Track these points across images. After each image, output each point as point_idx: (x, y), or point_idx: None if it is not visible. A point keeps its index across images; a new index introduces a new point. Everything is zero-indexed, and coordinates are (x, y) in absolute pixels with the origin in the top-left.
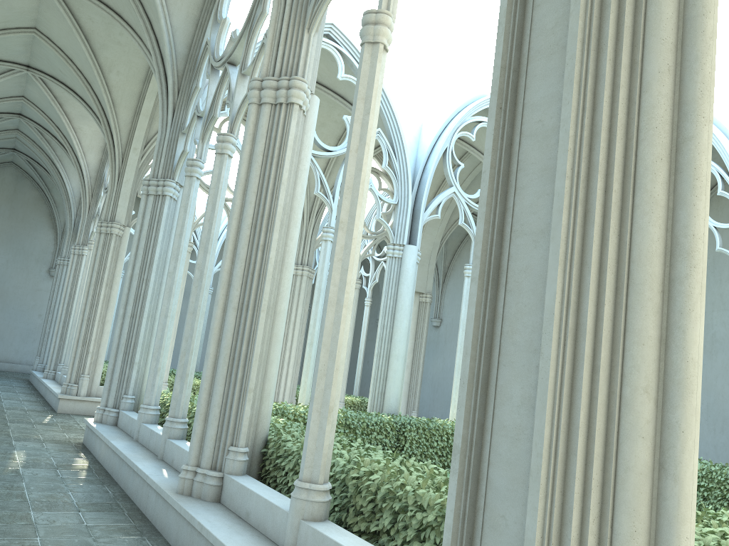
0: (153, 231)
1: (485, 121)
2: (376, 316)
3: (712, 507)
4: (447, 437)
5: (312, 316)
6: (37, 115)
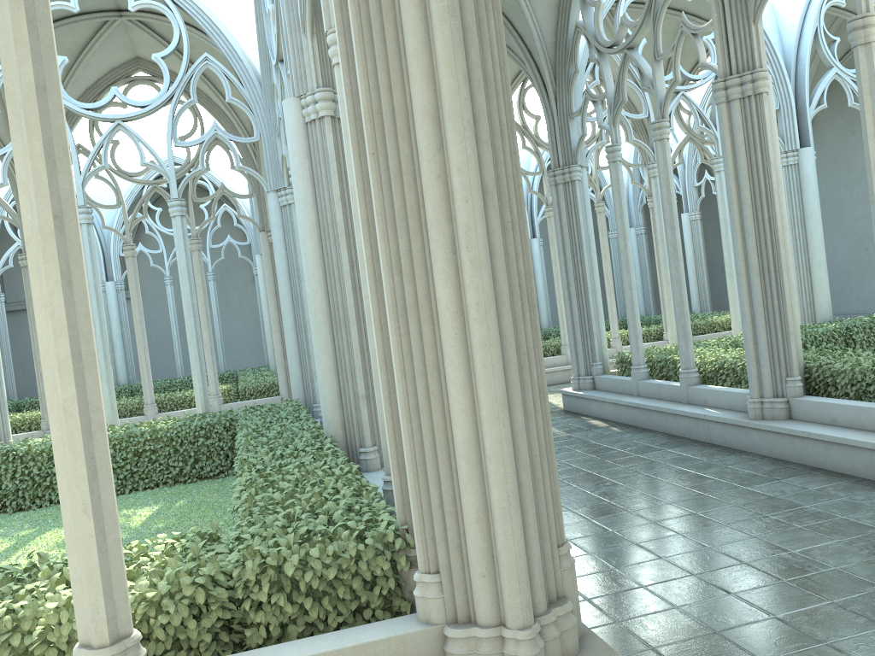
0: (572, 216)
1: None
2: (718, 216)
3: None
4: None
5: (725, 249)
6: None
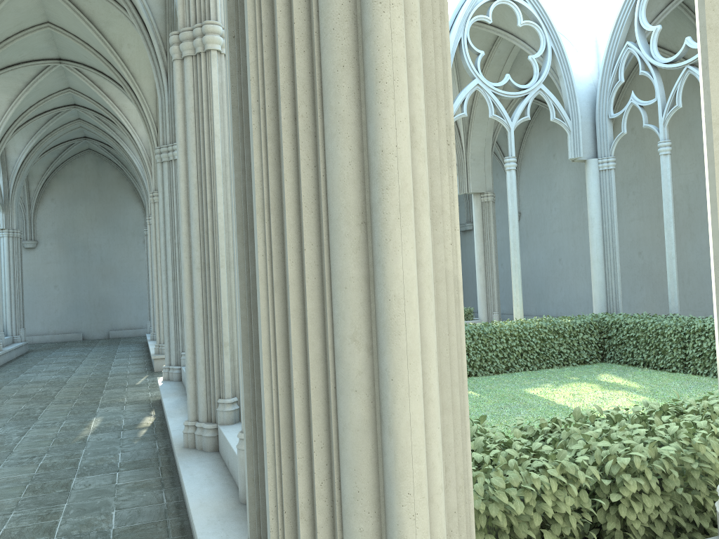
0: (173, 196)
1: None
2: None
3: None
4: (506, 338)
5: None
6: (87, 102)
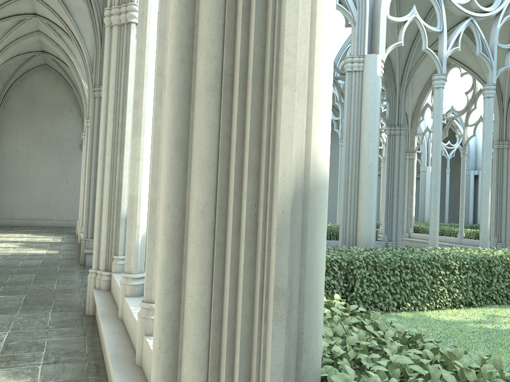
0: None
1: None
2: None
3: None
4: None
5: None
6: None
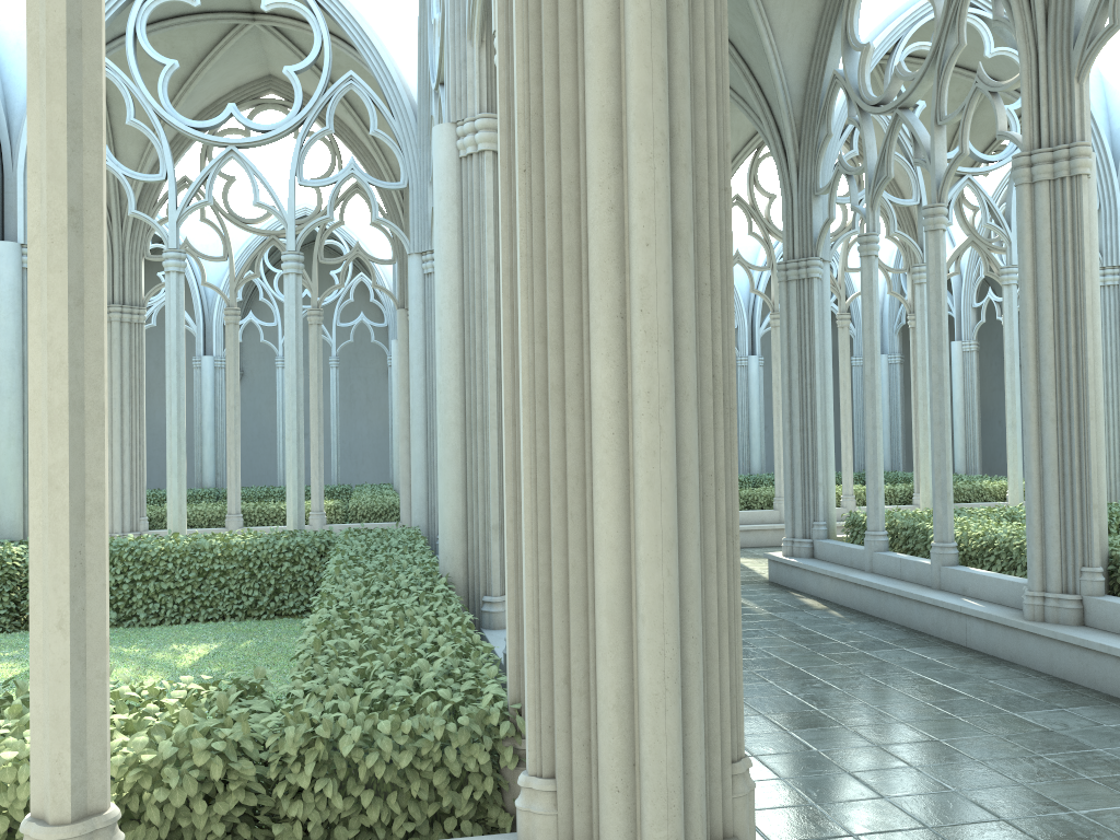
0: (805, 324)
1: None
2: (1001, 351)
3: None
4: None
5: (1008, 389)
6: None
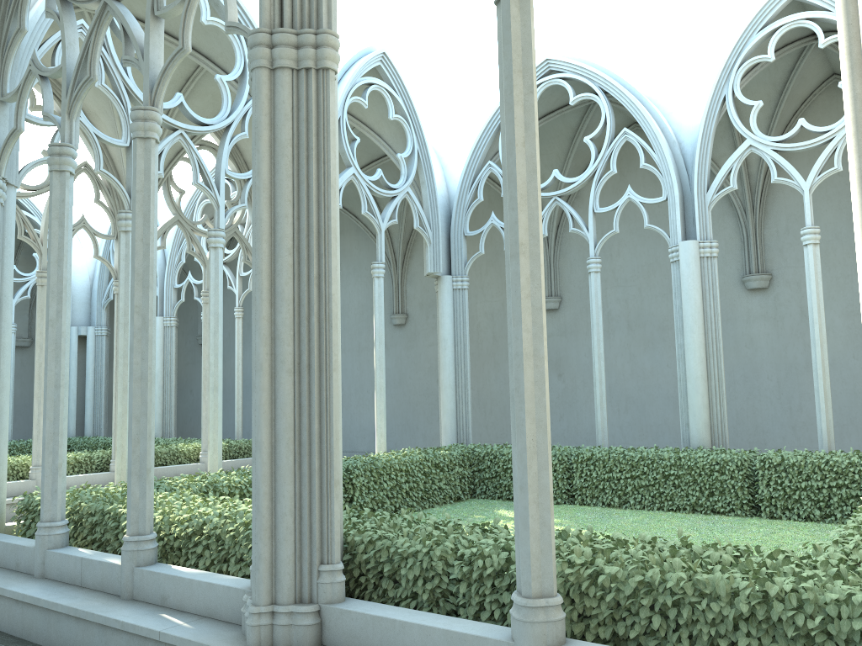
0: None
1: (377, 83)
2: (195, 331)
3: (684, 493)
4: (394, 474)
5: (212, 351)
6: None
